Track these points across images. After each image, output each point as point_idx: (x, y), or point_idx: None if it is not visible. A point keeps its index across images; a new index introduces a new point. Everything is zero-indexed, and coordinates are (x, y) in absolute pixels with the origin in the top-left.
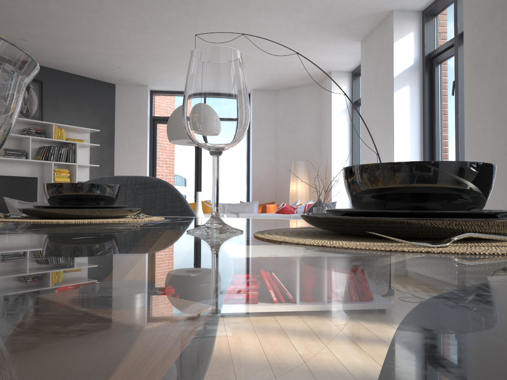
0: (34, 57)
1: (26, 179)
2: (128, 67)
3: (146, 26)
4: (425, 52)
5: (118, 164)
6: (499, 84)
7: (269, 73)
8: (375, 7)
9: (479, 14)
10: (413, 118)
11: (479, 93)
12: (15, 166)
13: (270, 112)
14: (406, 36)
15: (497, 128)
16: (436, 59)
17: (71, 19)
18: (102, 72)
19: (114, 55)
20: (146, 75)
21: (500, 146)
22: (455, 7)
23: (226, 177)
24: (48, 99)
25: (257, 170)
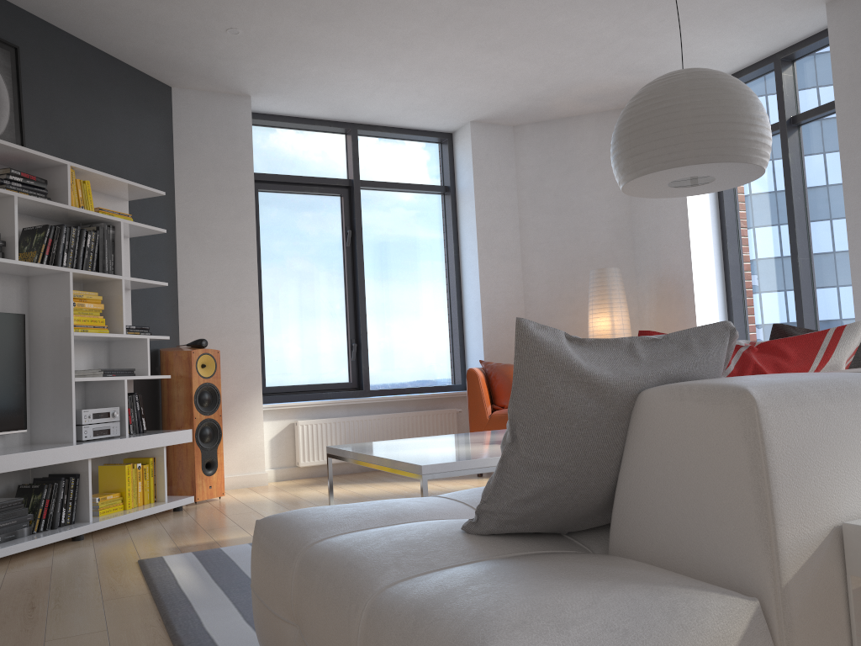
0: None
1: None
2: (258, 32)
3: None
4: None
5: (188, 284)
6: None
7: (554, 77)
8: None
9: None
10: None
11: None
12: None
13: (507, 171)
14: None
15: None
16: None
17: None
18: (173, 44)
19: None
20: (277, 64)
21: None
22: None
23: (412, 313)
24: (32, 99)
25: (490, 294)
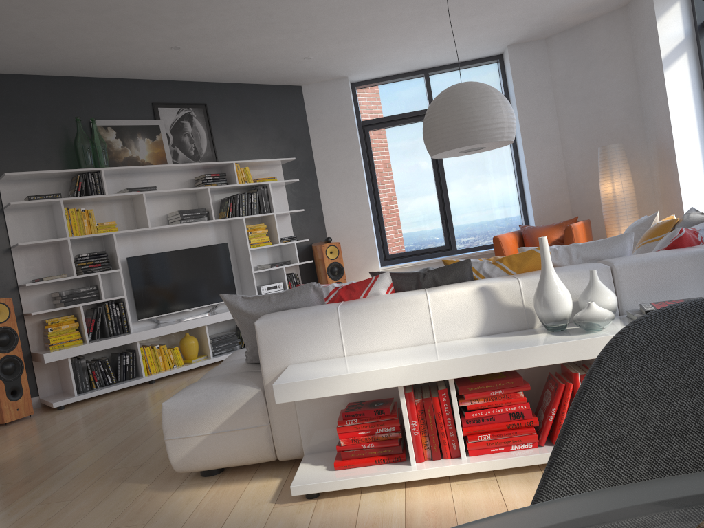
0: (191, 71)
1: (214, 249)
2: (321, 54)
3: None
4: None
5: (327, 202)
6: None
7: (539, 11)
8: None
9: None
10: None
11: None
12: (196, 232)
13: (542, 76)
14: None
15: None
16: None
17: None
18: (283, 71)
19: (301, 40)
20: (346, 61)
21: None
22: None
23: (486, 192)
24: (218, 128)
25: (535, 173)
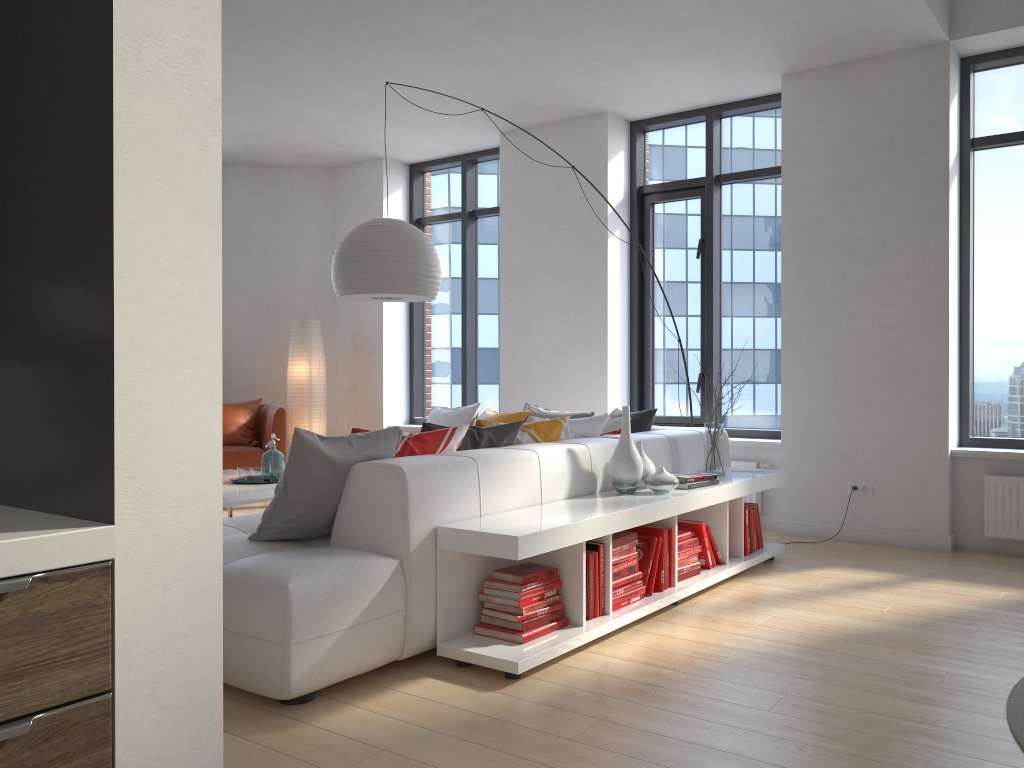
0: None
1: None
2: None
3: None
4: (637, 184)
5: None
6: (847, 272)
7: (273, 137)
8: (596, 102)
9: (812, 179)
10: (623, 278)
11: (810, 276)
12: None
13: None
14: (618, 156)
15: (844, 324)
16: (654, 199)
17: None
18: None
19: None
20: None
21: (848, 345)
22: (708, 140)
23: None
24: None
25: None
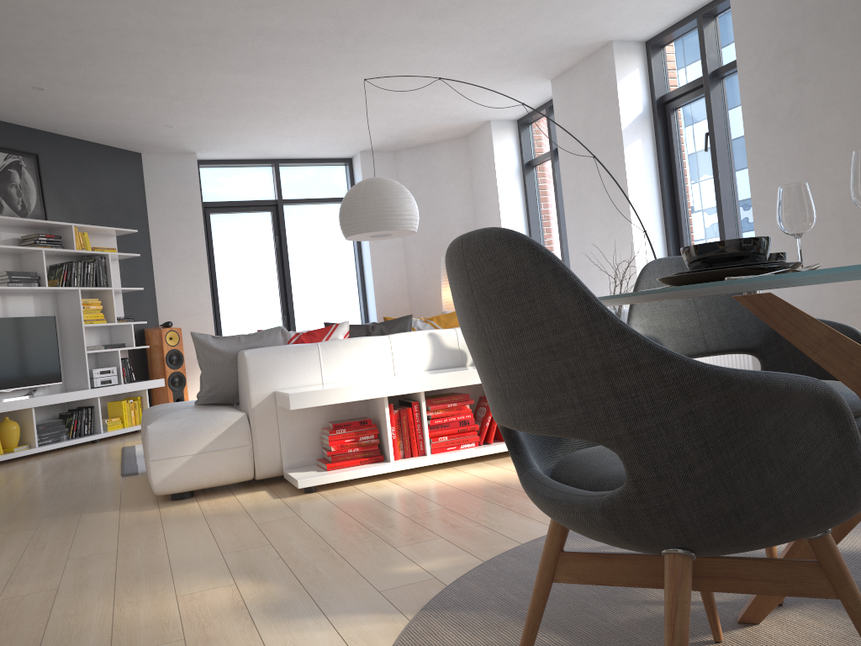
0: (32, 115)
1: (39, 321)
2: (185, 125)
3: (261, 65)
4: (655, 95)
5: (162, 284)
6: (797, 139)
7: (400, 126)
8: (592, 37)
9: (760, 56)
10: (649, 182)
11: (768, 149)
12: (17, 301)
13: None
14: (631, 75)
15: None
16: (672, 105)
17: (148, 56)
18: (134, 135)
19: (176, 108)
20: (205, 137)
21: None
22: (701, 40)
23: (328, 291)
24: (49, 184)
25: (380, 275)
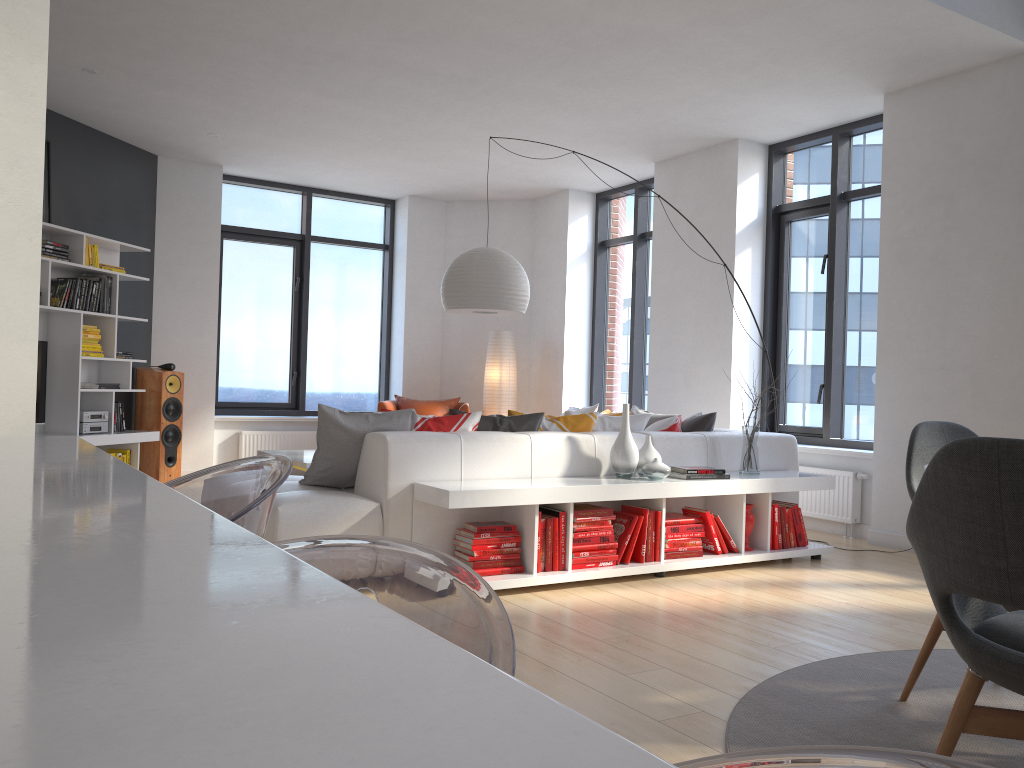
0: (58, 96)
1: None
2: (232, 137)
3: (363, 95)
4: (772, 203)
5: (161, 316)
6: (937, 285)
7: (469, 178)
8: (721, 131)
9: (908, 194)
10: (754, 293)
11: (903, 289)
12: None
13: (437, 239)
14: (751, 178)
15: (932, 337)
16: (789, 217)
17: (244, 64)
18: (164, 136)
19: (235, 118)
20: (246, 152)
21: (935, 358)
22: (833, 159)
23: (347, 349)
24: (57, 179)
25: (412, 340)
